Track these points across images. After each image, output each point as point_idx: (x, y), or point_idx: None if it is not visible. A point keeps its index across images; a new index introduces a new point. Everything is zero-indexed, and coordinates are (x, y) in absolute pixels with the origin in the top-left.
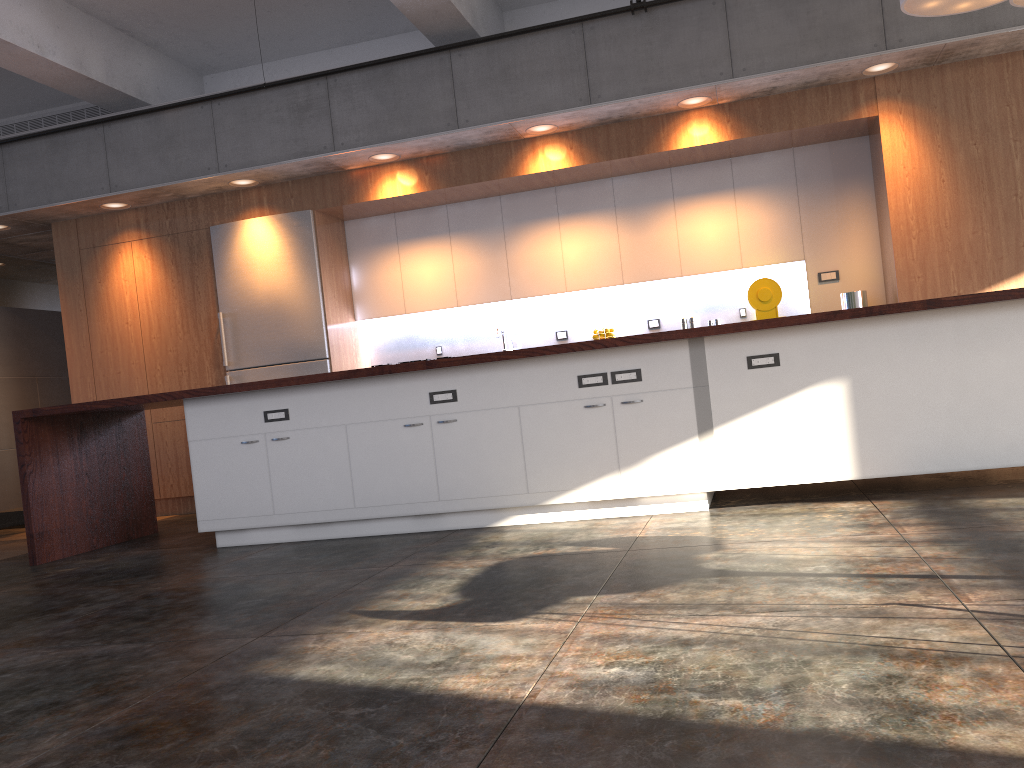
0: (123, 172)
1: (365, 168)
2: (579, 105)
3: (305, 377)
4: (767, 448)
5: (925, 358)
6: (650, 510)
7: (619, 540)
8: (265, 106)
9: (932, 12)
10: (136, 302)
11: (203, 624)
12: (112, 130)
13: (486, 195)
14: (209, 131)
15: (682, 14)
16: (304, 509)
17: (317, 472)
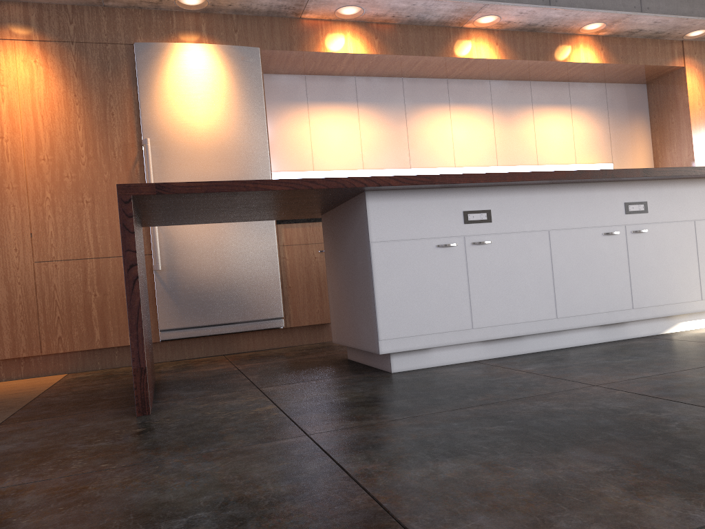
0: None
1: (317, 20)
2: (542, 4)
3: (531, 173)
4: None
5: None
6: None
7: None
8: None
9: None
10: (18, 114)
11: None
12: None
13: (396, 74)
14: None
15: None
16: (505, 321)
17: (519, 280)
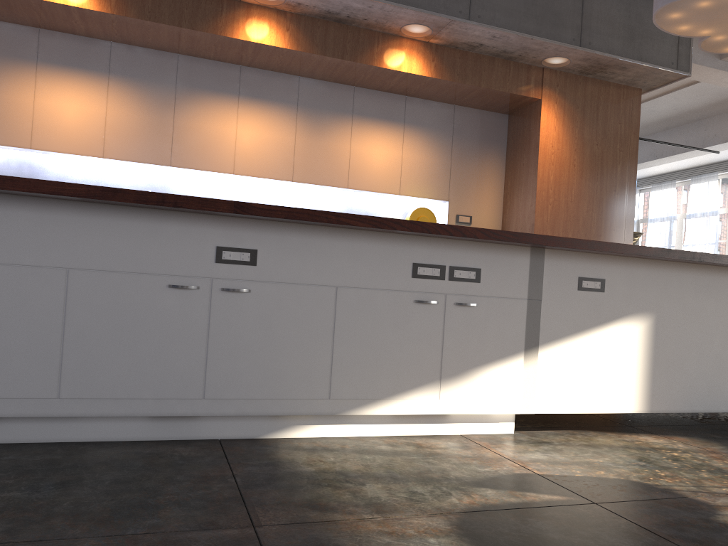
0: None
1: None
2: None
3: (19, 180)
4: (582, 374)
5: (707, 307)
6: (457, 429)
7: (531, 480)
8: None
9: (664, 23)
10: None
11: None
12: None
13: (165, 47)
14: None
15: None
16: None
17: None
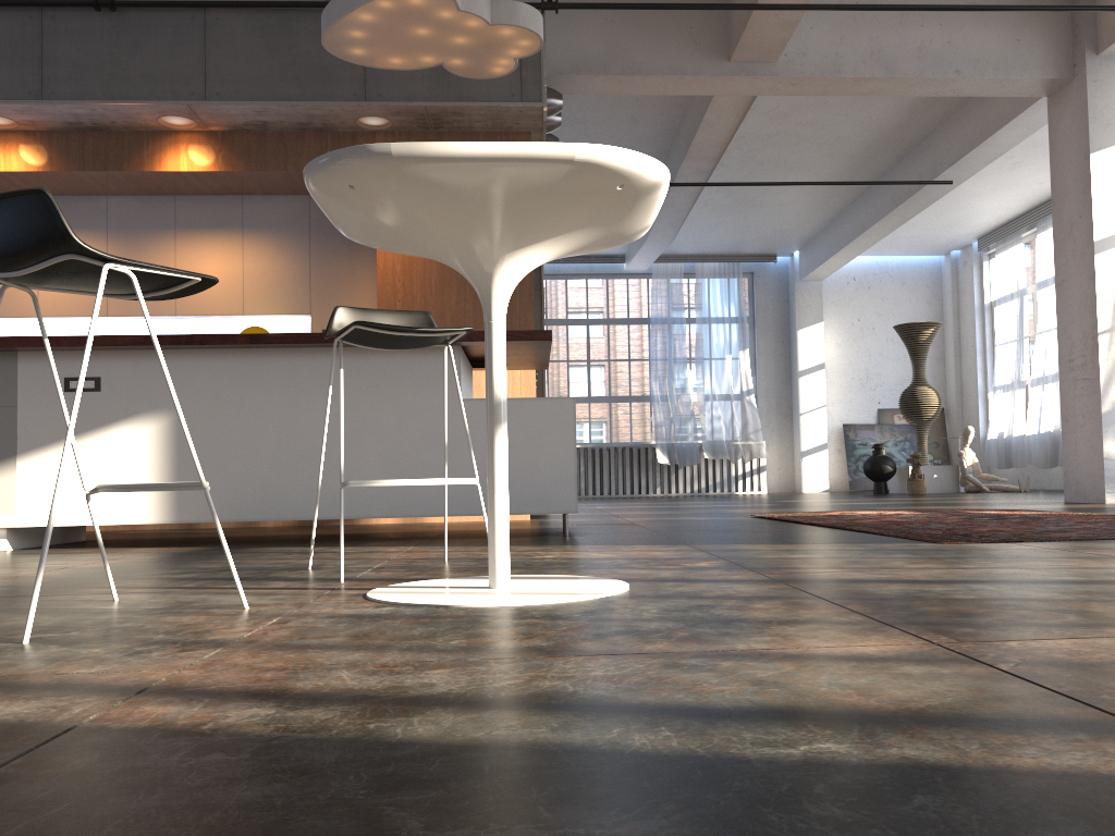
0: None
1: None
2: (28, 98)
3: None
4: (77, 482)
5: (256, 398)
6: None
7: None
8: None
9: (367, 62)
10: None
11: None
12: None
13: None
14: None
15: (157, 23)
16: None
17: None
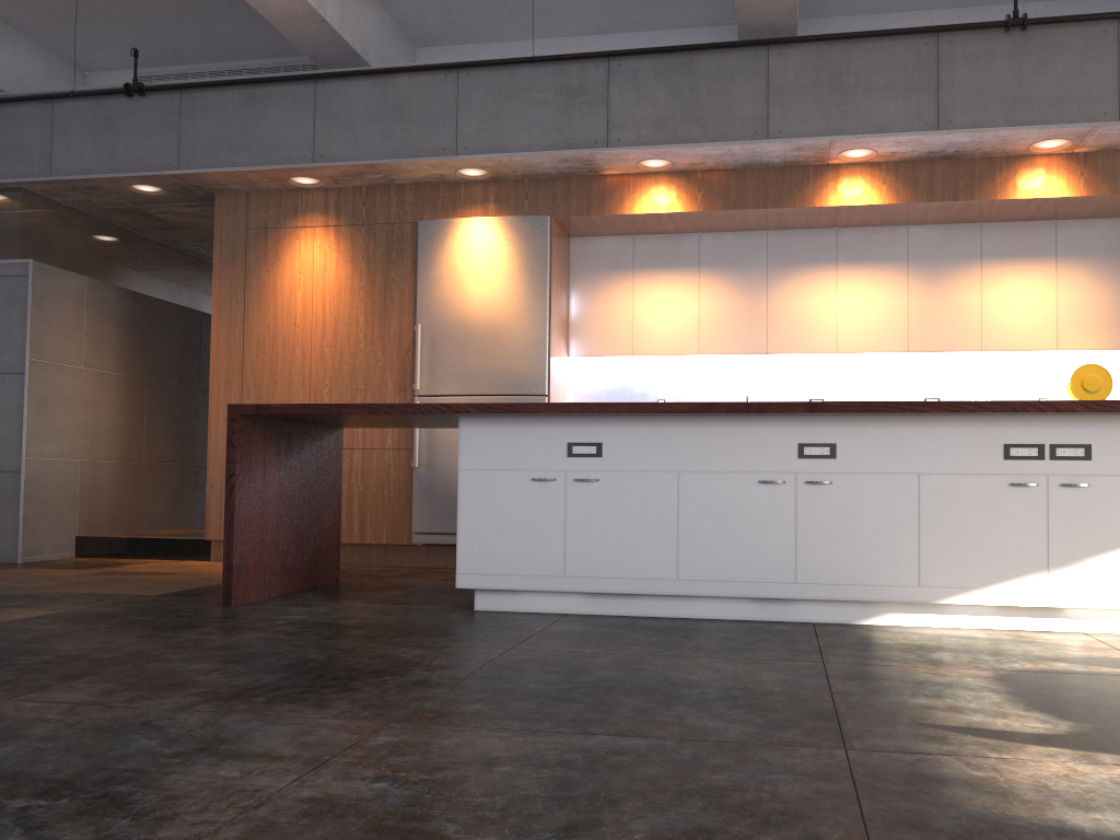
0: (333, 140)
1: (623, 175)
2: (923, 129)
3: (641, 404)
4: None
5: None
6: (1078, 626)
7: None
8: (526, 84)
9: None
10: (310, 300)
11: (694, 718)
12: (326, 89)
13: (753, 227)
14: (450, 105)
15: (1064, 39)
16: (607, 574)
17: (631, 528)
